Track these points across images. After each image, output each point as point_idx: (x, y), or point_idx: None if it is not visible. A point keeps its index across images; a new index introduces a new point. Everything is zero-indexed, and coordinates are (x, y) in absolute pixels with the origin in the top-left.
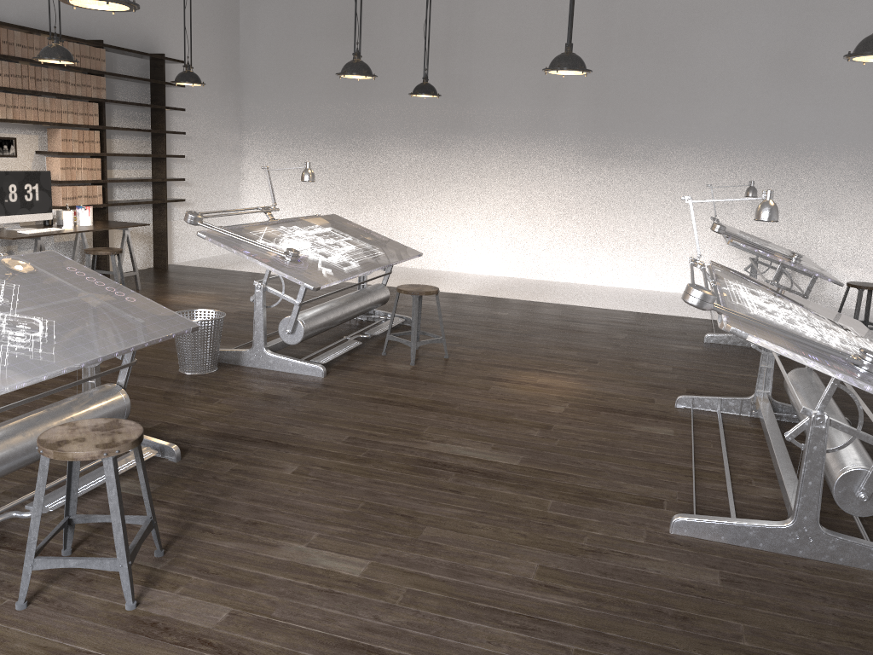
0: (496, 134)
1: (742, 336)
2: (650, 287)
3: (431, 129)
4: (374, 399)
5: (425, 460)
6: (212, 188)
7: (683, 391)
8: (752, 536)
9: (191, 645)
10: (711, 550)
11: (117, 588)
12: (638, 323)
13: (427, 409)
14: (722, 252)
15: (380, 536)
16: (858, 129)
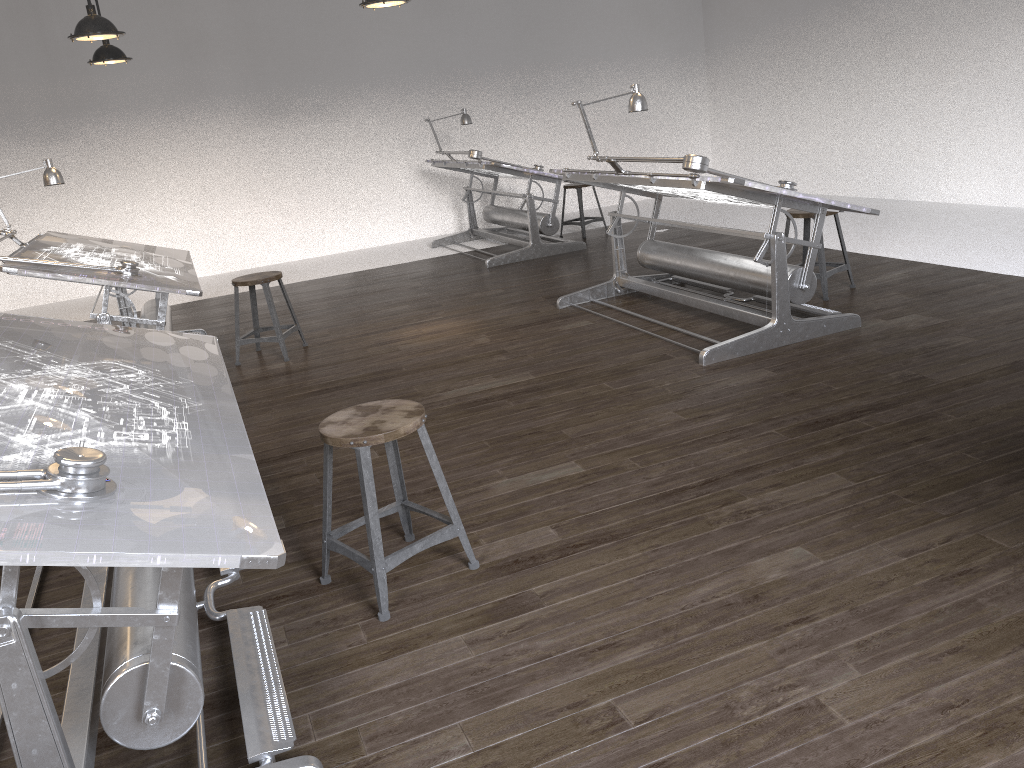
0: (137, 109)
1: (742, 183)
2: (362, 246)
3: (43, 115)
4: (318, 392)
5: (464, 403)
6: None
7: (542, 299)
8: (755, 344)
9: (571, 552)
10: (740, 363)
11: (431, 568)
12: (410, 272)
13: (383, 379)
14: (421, 193)
15: (545, 449)
16: (504, 50)
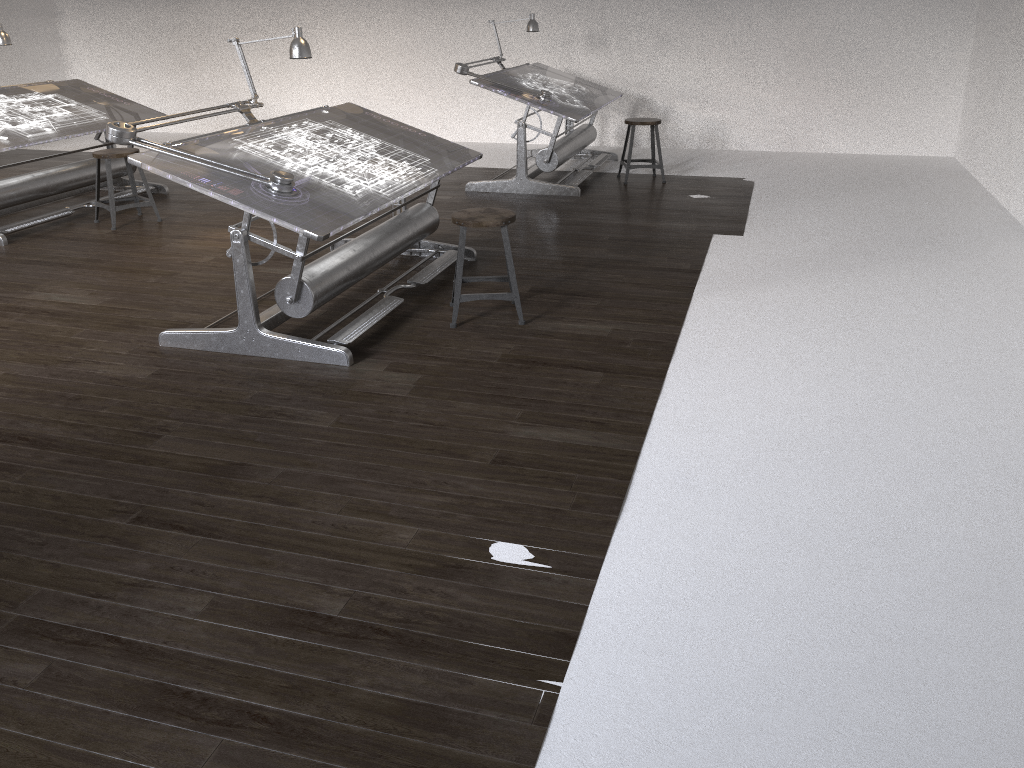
0: None
1: (138, 165)
2: (496, 140)
3: None
4: (31, 261)
5: (12, 306)
6: (22, 58)
7: None
8: (215, 342)
9: None
10: (178, 355)
11: None
12: None
13: (73, 267)
14: None
15: None
16: None
